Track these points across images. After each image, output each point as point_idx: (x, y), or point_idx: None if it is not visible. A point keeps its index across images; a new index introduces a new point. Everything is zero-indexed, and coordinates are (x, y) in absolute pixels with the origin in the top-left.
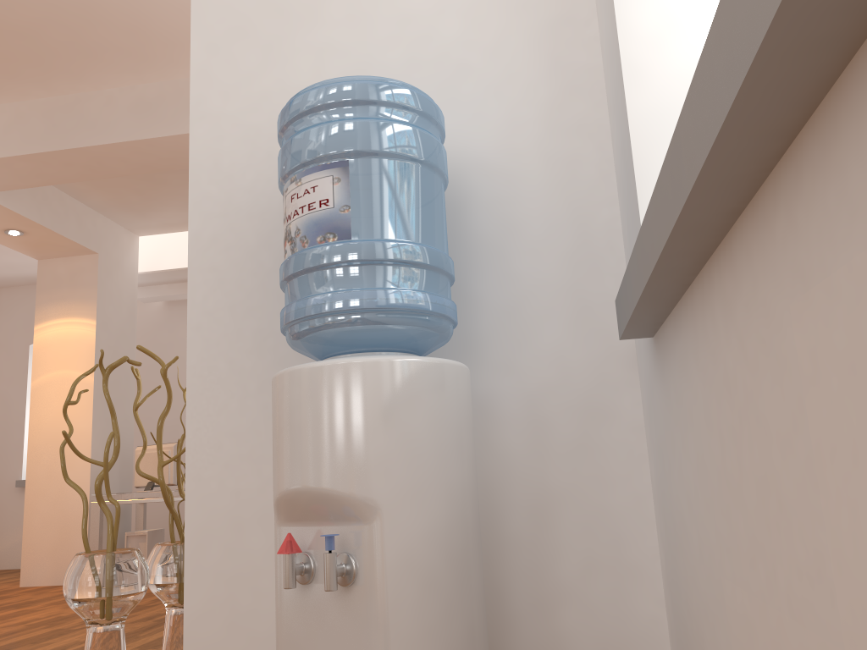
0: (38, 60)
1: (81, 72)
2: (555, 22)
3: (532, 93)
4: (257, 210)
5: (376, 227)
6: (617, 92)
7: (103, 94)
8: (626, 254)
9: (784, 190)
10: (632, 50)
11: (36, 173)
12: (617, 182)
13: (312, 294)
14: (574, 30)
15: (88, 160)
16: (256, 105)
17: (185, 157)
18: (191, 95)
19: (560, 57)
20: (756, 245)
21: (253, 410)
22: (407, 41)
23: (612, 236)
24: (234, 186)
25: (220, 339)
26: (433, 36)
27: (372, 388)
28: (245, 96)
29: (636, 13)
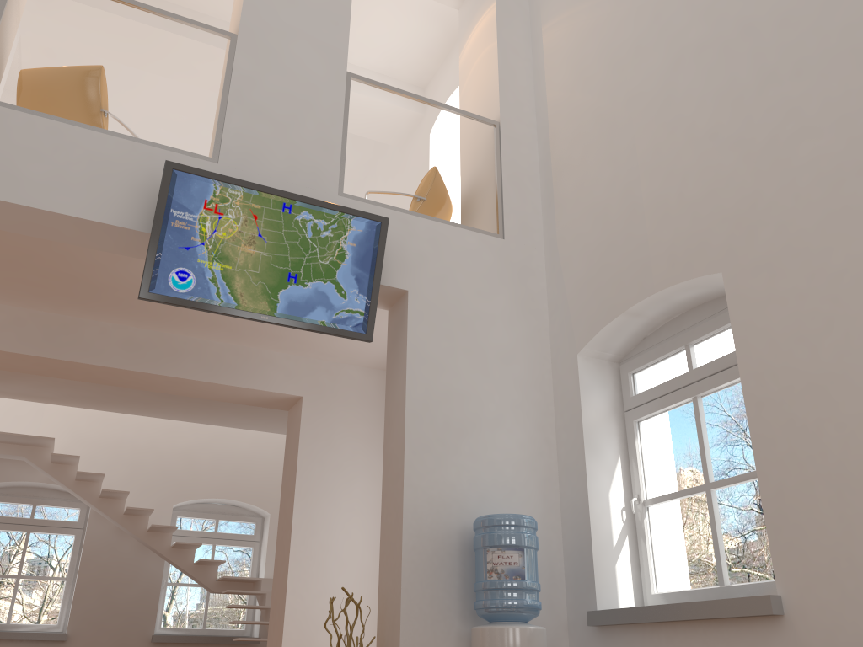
0: (79, 298)
1: (100, 310)
2: (545, 479)
3: (536, 508)
4: (432, 536)
5: (531, 575)
6: (580, 527)
7: (99, 324)
8: (568, 584)
9: (703, 625)
10: (593, 518)
11: (2, 361)
12: (565, 553)
13: (510, 598)
14: (551, 484)
15: (62, 367)
16: (432, 485)
17: (139, 383)
18: (404, 473)
19: (546, 495)
20: (688, 630)
21: (429, 632)
22: (493, 472)
23: (561, 575)
24: (423, 523)
25: (415, 597)
26: (502, 473)
27: (535, 638)
28: (428, 479)
29: (594, 504)
